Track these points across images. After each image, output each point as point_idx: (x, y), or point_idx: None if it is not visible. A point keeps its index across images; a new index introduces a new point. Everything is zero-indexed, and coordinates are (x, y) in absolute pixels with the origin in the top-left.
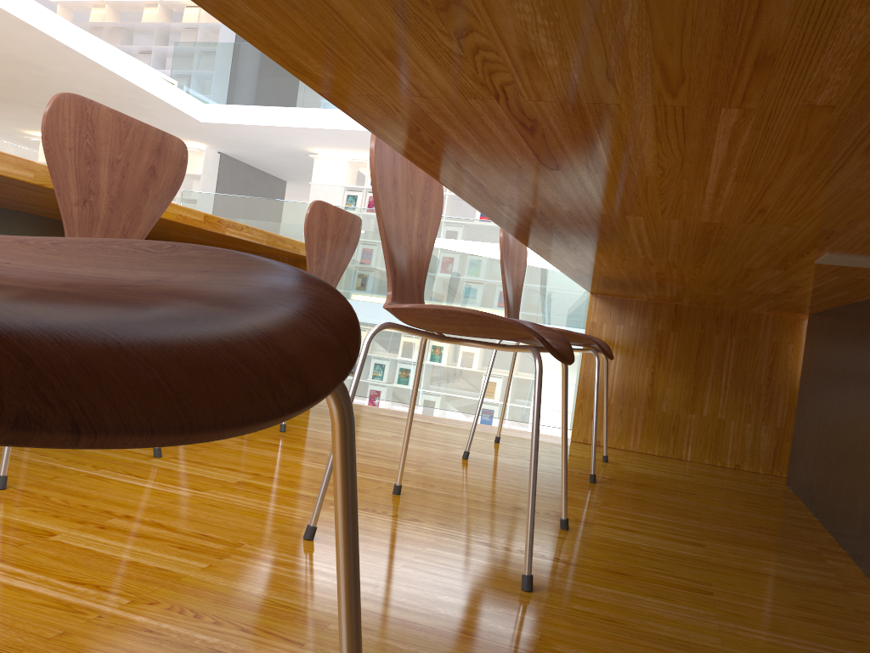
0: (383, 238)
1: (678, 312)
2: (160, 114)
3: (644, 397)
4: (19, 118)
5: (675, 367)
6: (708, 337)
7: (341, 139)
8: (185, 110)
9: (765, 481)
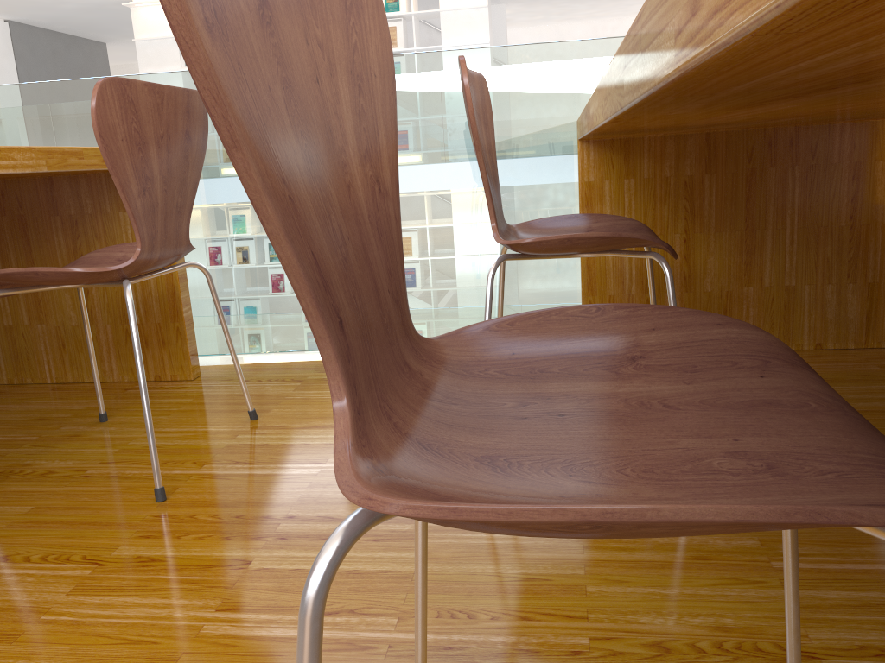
0: (277, 231)
1: (712, 144)
2: None
3: (678, 276)
4: None
5: (718, 226)
6: (759, 173)
7: None
8: None
9: (877, 367)
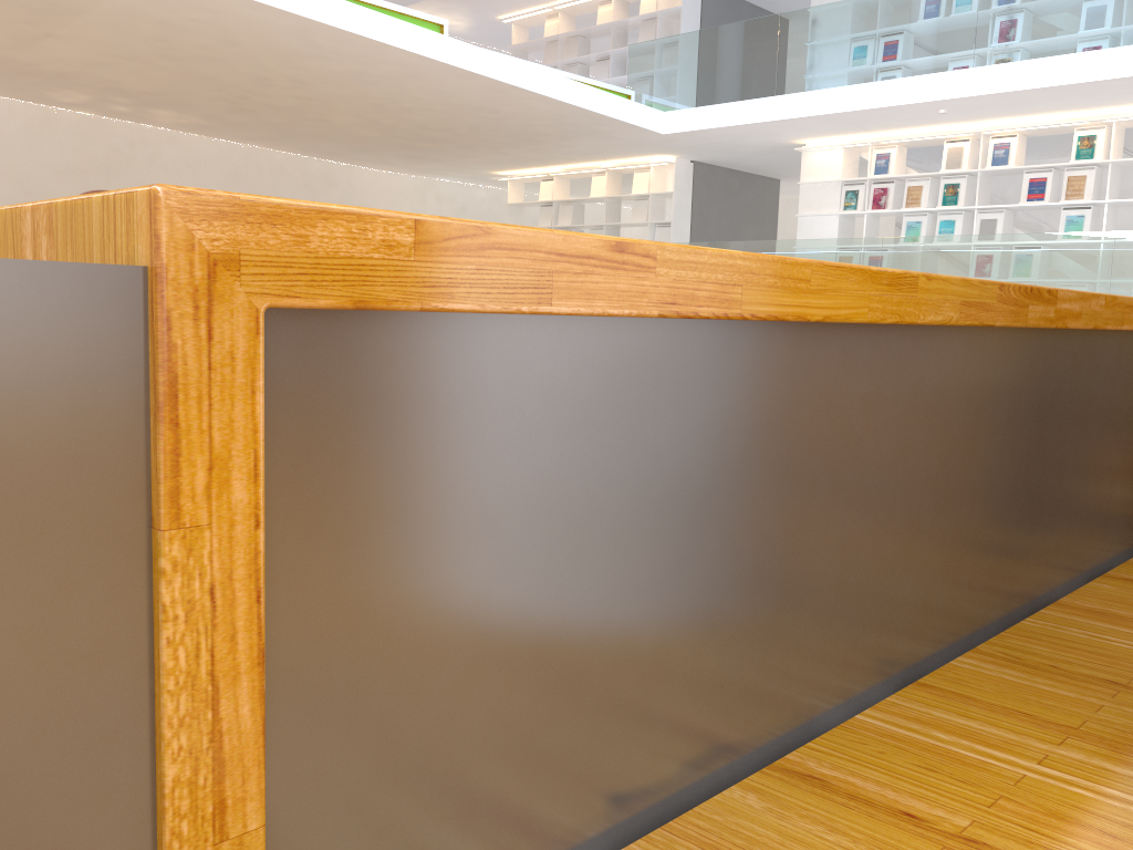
0: None
1: None
2: (618, 134)
3: None
4: (484, 161)
5: None
6: None
7: (829, 125)
8: (643, 125)
9: None
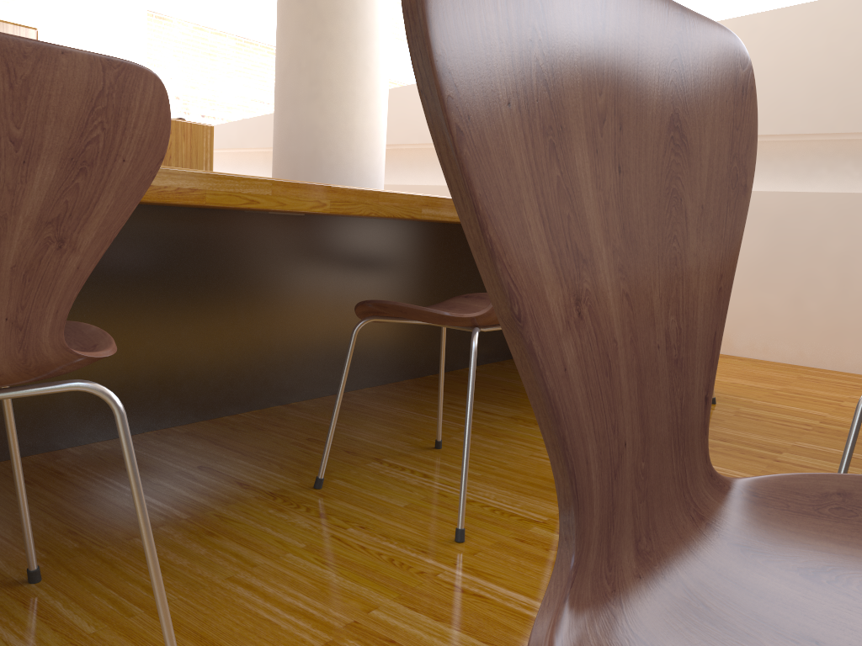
0: None
1: None
2: None
3: None
4: None
5: None
6: None
7: None
8: None
9: None
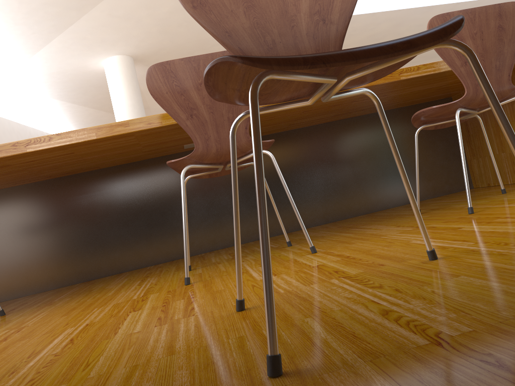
0: (222, 44)
1: None
2: None
3: None
4: None
5: None
6: None
7: None
8: None
9: None
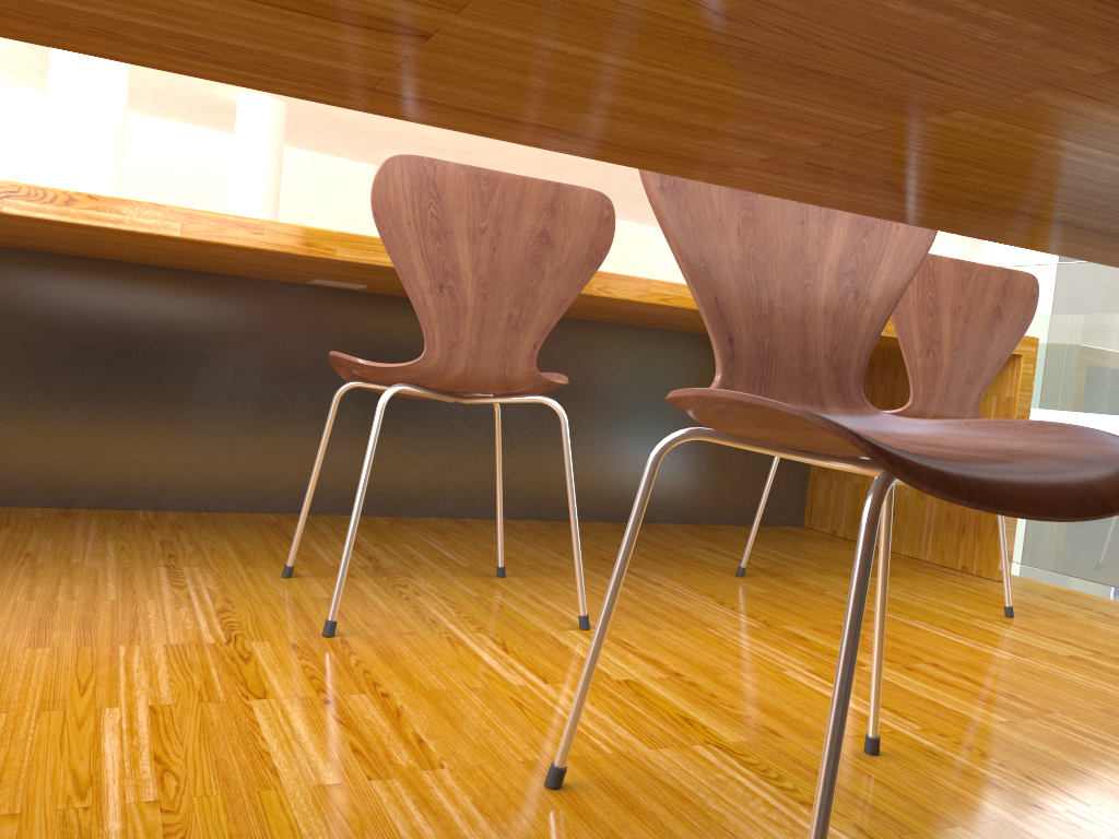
0: (688, 279)
1: None
2: None
3: None
4: None
5: None
6: None
7: None
8: None
9: None
